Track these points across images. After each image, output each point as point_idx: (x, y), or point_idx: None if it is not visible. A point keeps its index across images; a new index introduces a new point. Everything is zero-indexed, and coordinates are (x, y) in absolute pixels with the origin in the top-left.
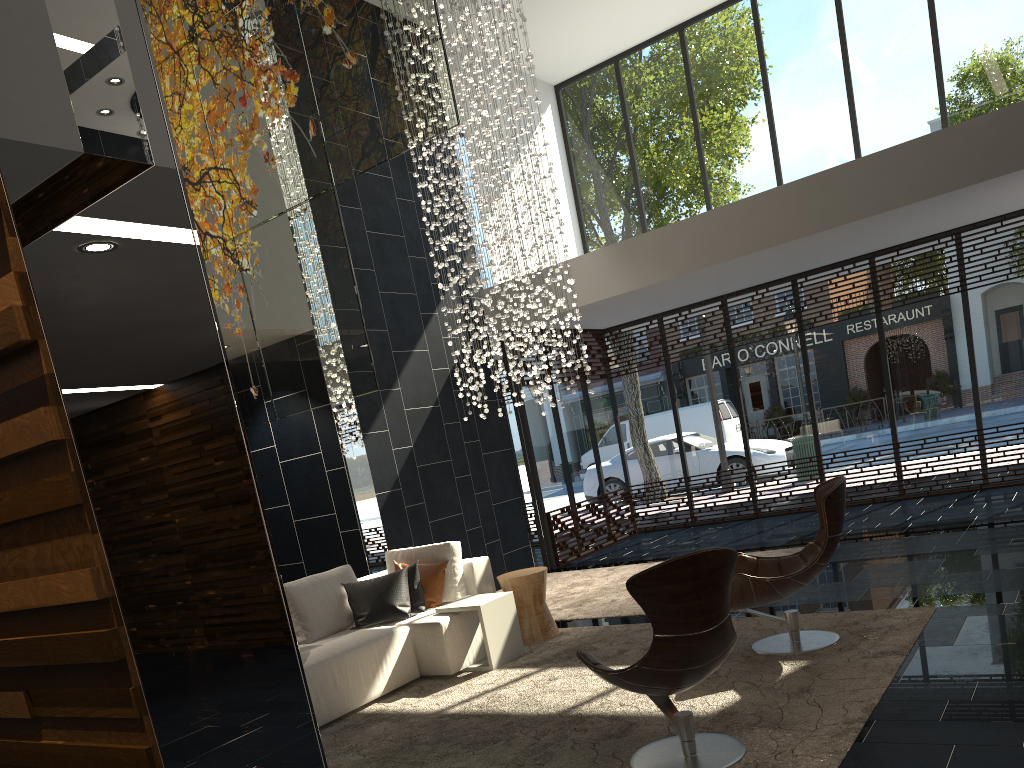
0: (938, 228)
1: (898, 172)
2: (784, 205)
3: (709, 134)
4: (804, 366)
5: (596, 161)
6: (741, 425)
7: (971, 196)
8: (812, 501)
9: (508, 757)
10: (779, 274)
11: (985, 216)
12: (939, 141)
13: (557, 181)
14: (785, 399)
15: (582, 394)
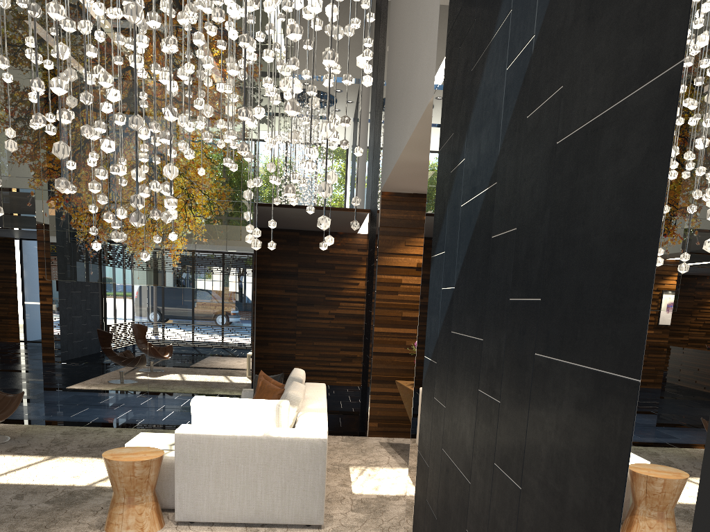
0: None
1: None
2: None
3: None
4: None
5: None
6: None
7: None
8: None
9: (75, 441)
10: None
11: None
12: None
13: None
14: None
15: None
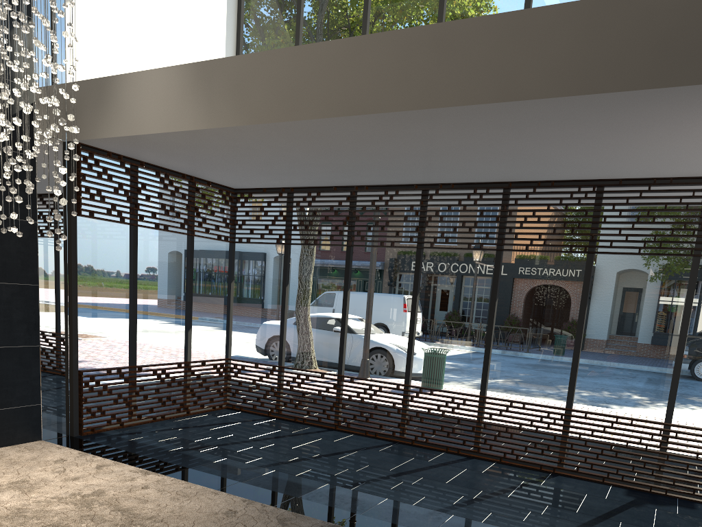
0: (581, 171)
1: (537, 48)
2: (387, 60)
3: (379, 3)
4: (414, 286)
5: (265, 4)
6: (341, 330)
7: (624, 121)
8: (389, 430)
9: None
10: (406, 176)
11: (634, 172)
12: (601, 13)
13: (216, 10)
14: (389, 316)
15: (186, 249)
